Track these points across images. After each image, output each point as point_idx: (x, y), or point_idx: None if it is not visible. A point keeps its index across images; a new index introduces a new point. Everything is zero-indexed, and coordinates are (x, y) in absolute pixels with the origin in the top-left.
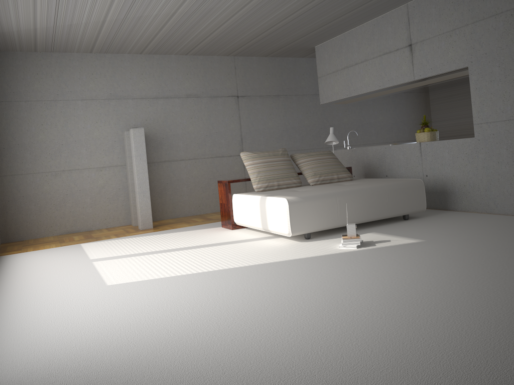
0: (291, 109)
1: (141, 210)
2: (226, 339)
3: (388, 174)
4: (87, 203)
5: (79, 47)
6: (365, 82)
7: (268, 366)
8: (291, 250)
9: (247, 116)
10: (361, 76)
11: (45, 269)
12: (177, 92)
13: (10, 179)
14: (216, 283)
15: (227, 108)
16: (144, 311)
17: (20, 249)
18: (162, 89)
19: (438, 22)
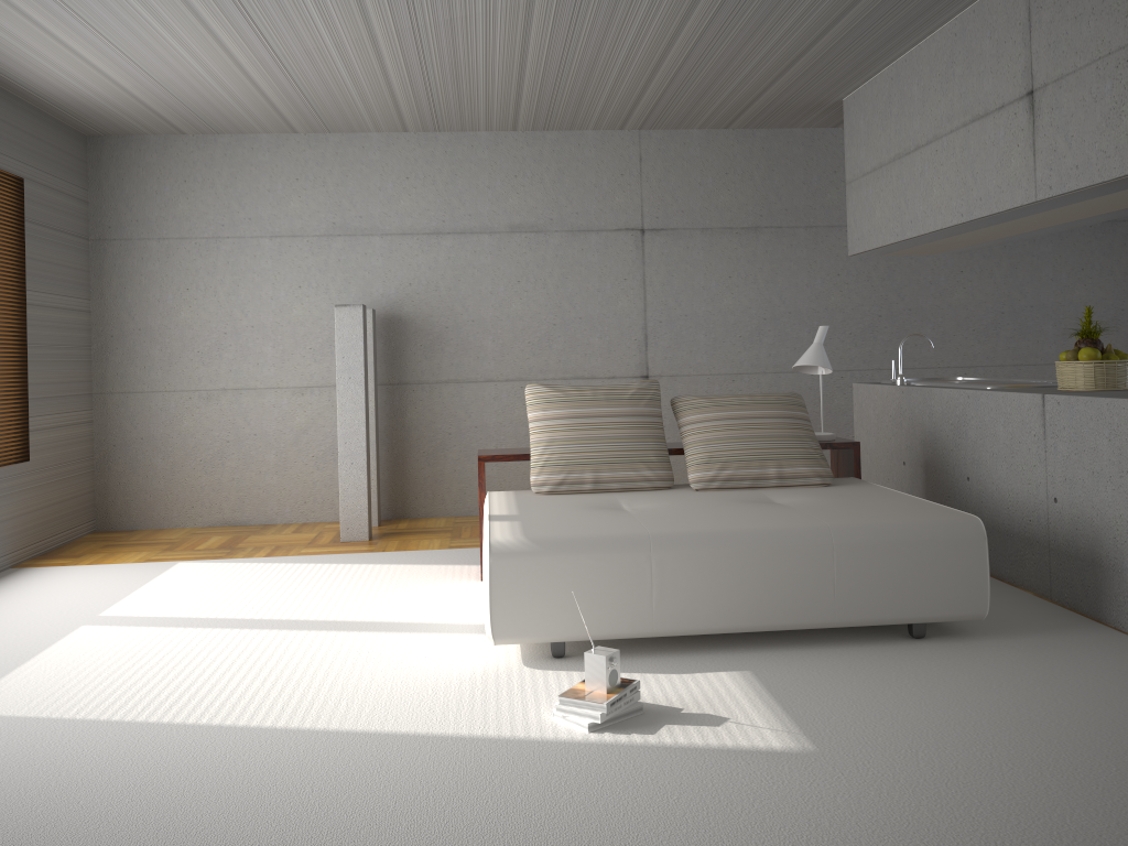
0: (791, 263)
1: (345, 496)
2: None
3: (972, 475)
4: (268, 464)
5: (258, 123)
6: (933, 202)
7: None
8: (444, 695)
9: (665, 279)
10: (926, 183)
11: None
12: (488, 220)
13: (120, 401)
14: (90, 777)
15: (613, 259)
16: None
17: (82, 555)
18: (453, 214)
19: (1098, 19)
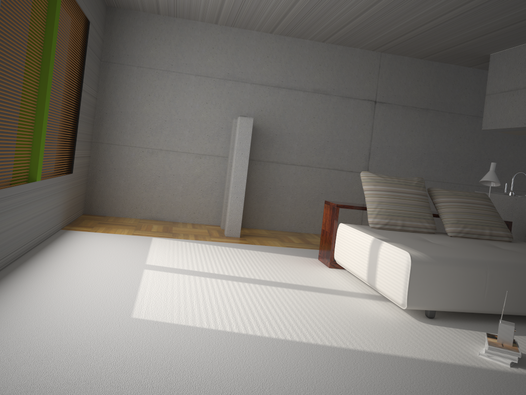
0: (440, 128)
1: (231, 213)
2: None
3: None
4: (178, 191)
5: (203, 15)
6: None
7: None
8: (400, 335)
9: (382, 127)
10: None
11: (90, 264)
12: (303, 84)
13: (106, 148)
14: (269, 370)
15: (359, 113)
16: None
17: (93, 226)
18: (287, 78)
19: None
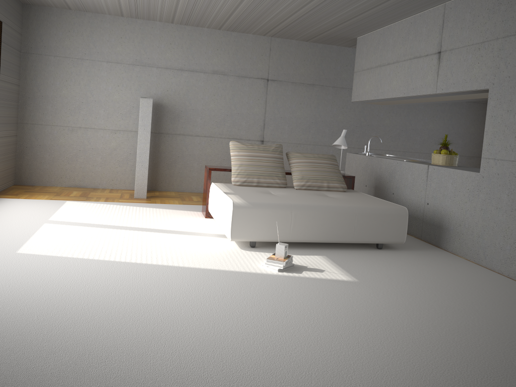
0: (325, 101)
1: (137, 179)
2: (4, 346)
3: (395, 192)
4: (97, 162)
5: (108, 10)
6: (392, 86)
7: None
8: (216, 257)
9: (275, 101)
10: (390, 78)
11: (1, 221)
12: (203, 67)
13: (31, 127)
14: (98, 277)
15: (254, 90)
16: None
17: (18, 194)
18: (189, 62)
19: (470, 31)
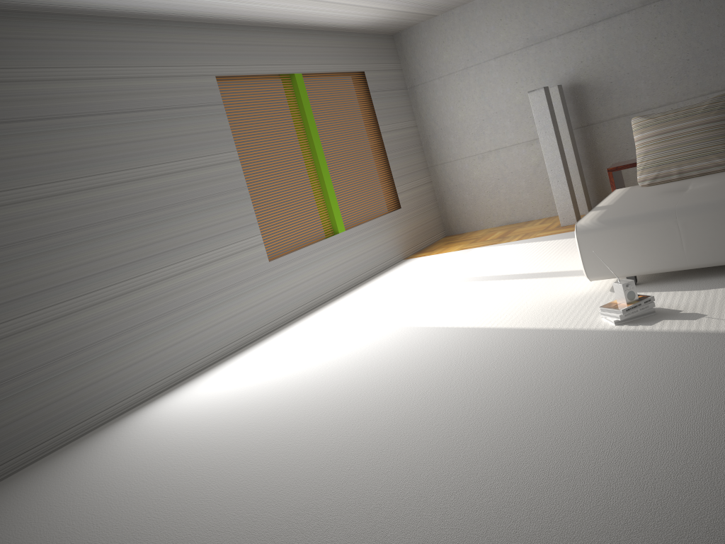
0: None
1: (557, 200)
2: (250, 421)
3: None
4: (522, 188)
5: None
6: None
7: (202, 458)
8: (555, 309)
9: None
10: None
11: (383, 288)
12: (624, 3)
13: (441, 168)
14: (390, 348)
15: None
16: (300, 368)
17: (435, 249)
18: (599, 8)
19: None
